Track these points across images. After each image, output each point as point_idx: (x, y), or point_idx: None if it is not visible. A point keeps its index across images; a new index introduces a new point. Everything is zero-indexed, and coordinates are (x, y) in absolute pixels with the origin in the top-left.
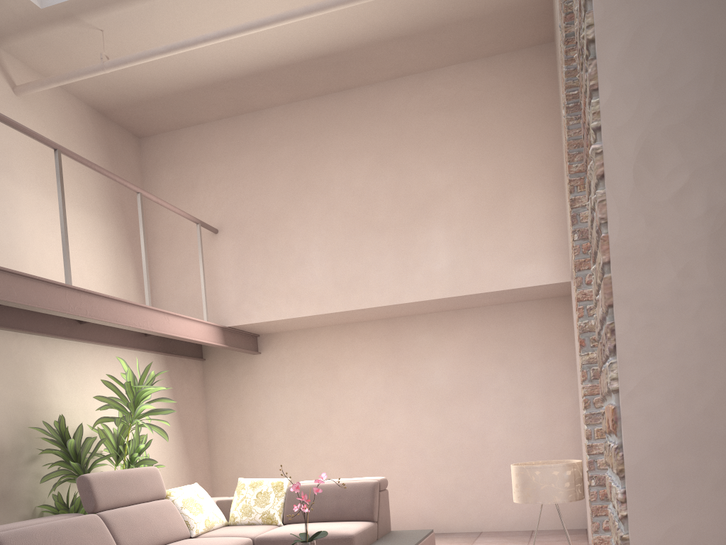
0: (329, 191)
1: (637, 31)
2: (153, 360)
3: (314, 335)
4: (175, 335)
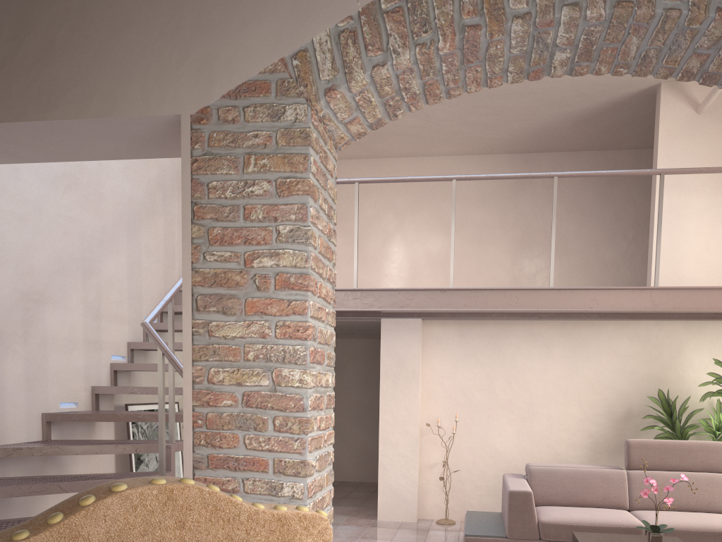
0: None
1: None
2: None
3: None
4: None
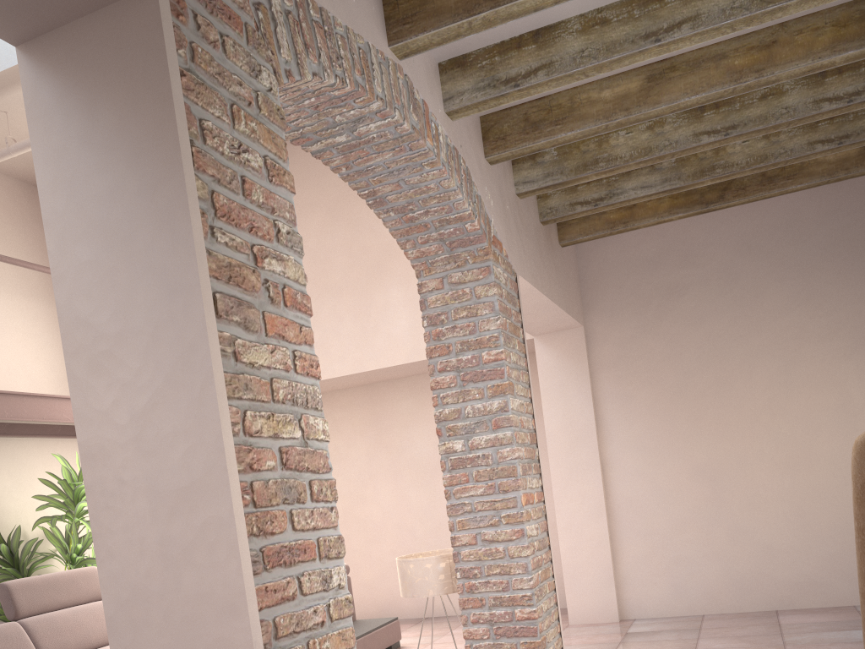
0: None
1: (75, 276)
2: None
3: None
4: None
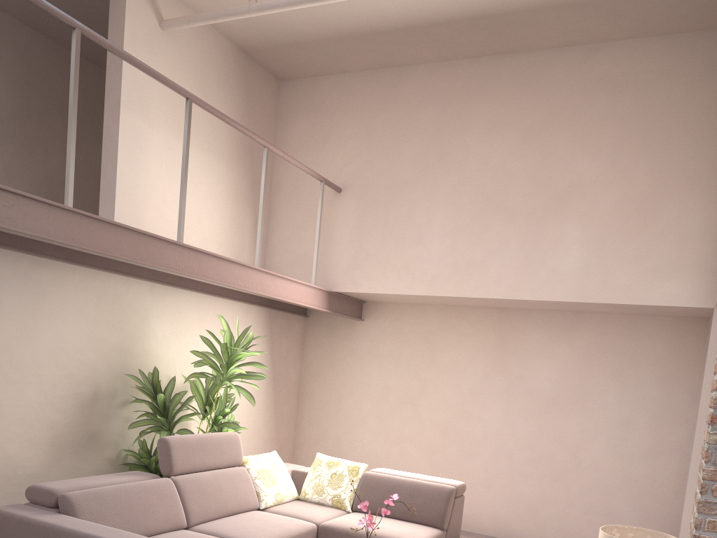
0: (463, 165)
1: None
2: (256, 313)
3: (420, 311)
4: (279, 298)
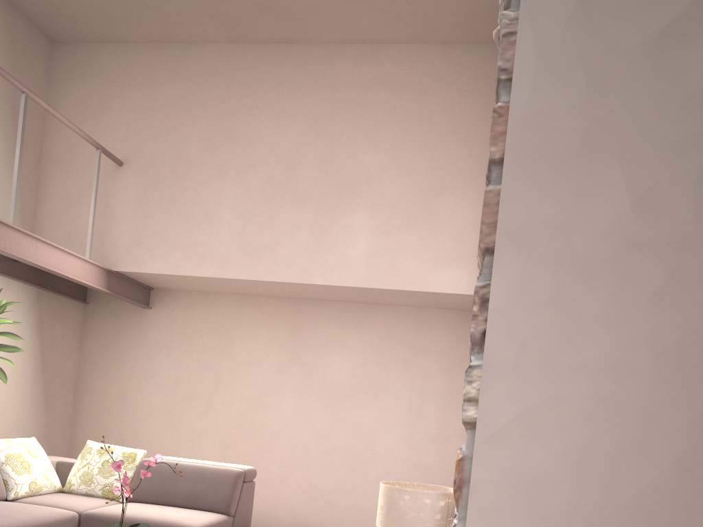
0: (253, 147)
1: None
2: (20, 290)
3: (213, 300)
4: (42, 265)
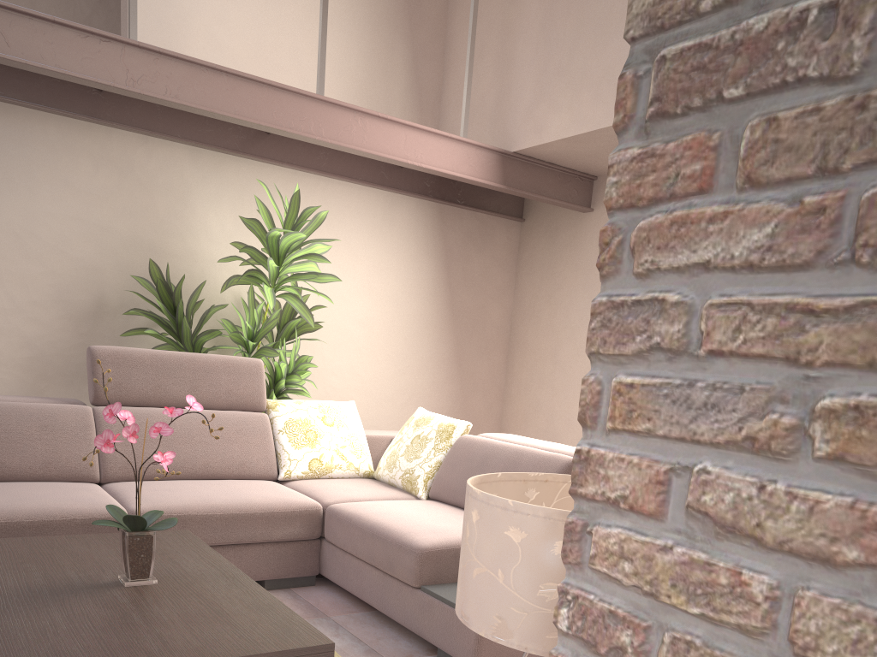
0: None
1: None
2: (412, 208)
3: None
4: (370, 152)
